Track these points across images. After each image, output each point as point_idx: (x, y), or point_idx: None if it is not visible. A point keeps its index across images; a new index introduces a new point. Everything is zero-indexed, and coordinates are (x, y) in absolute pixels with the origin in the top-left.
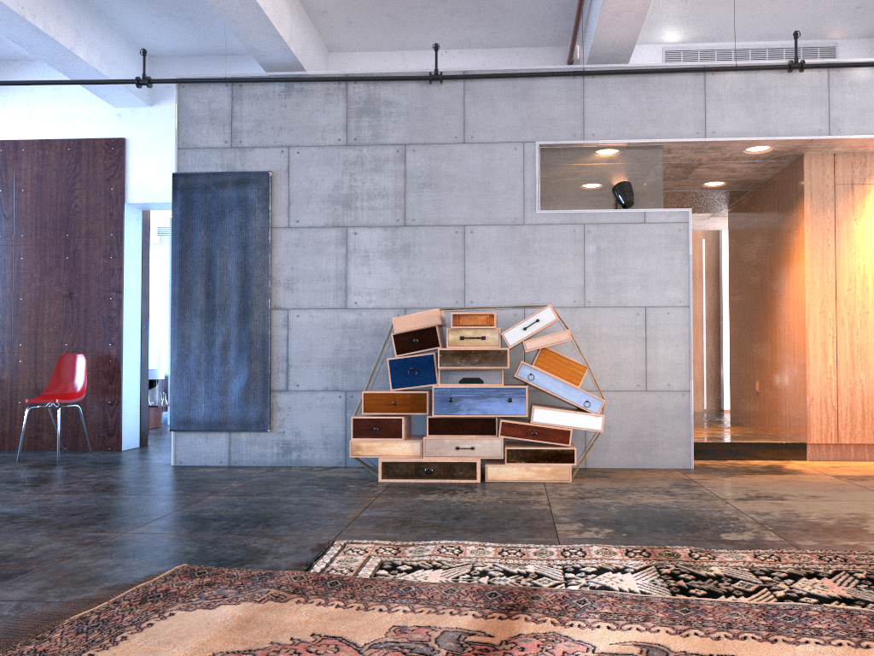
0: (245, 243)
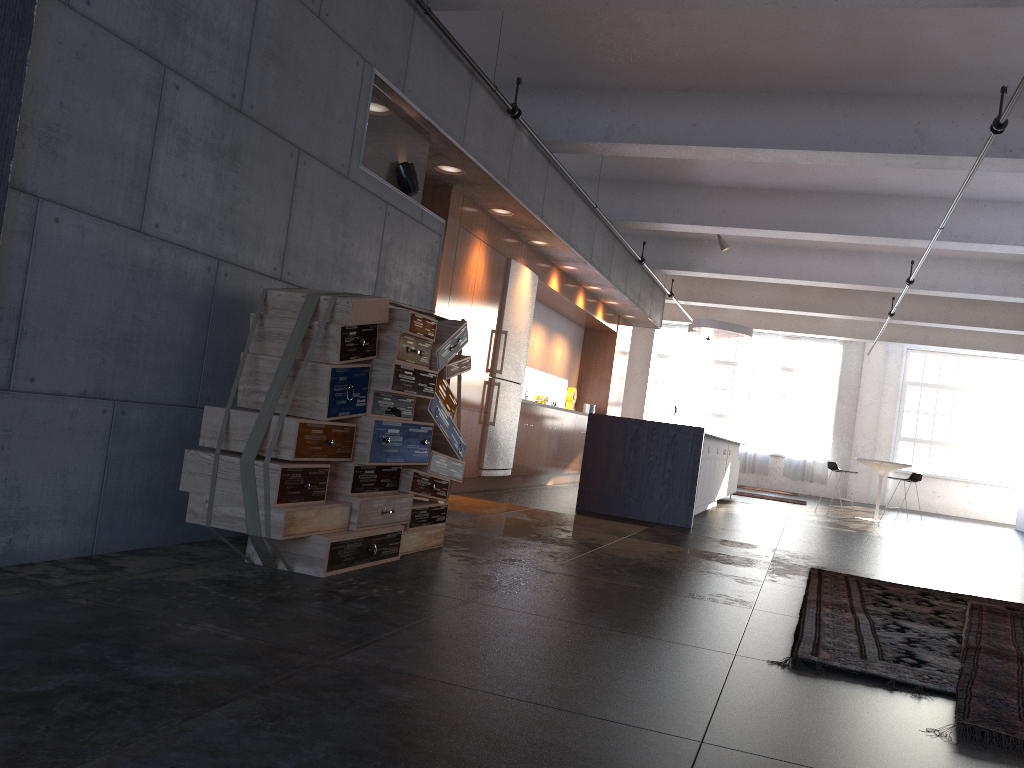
0: None
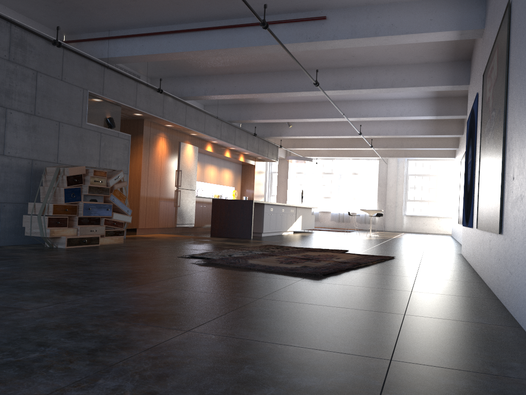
0: None
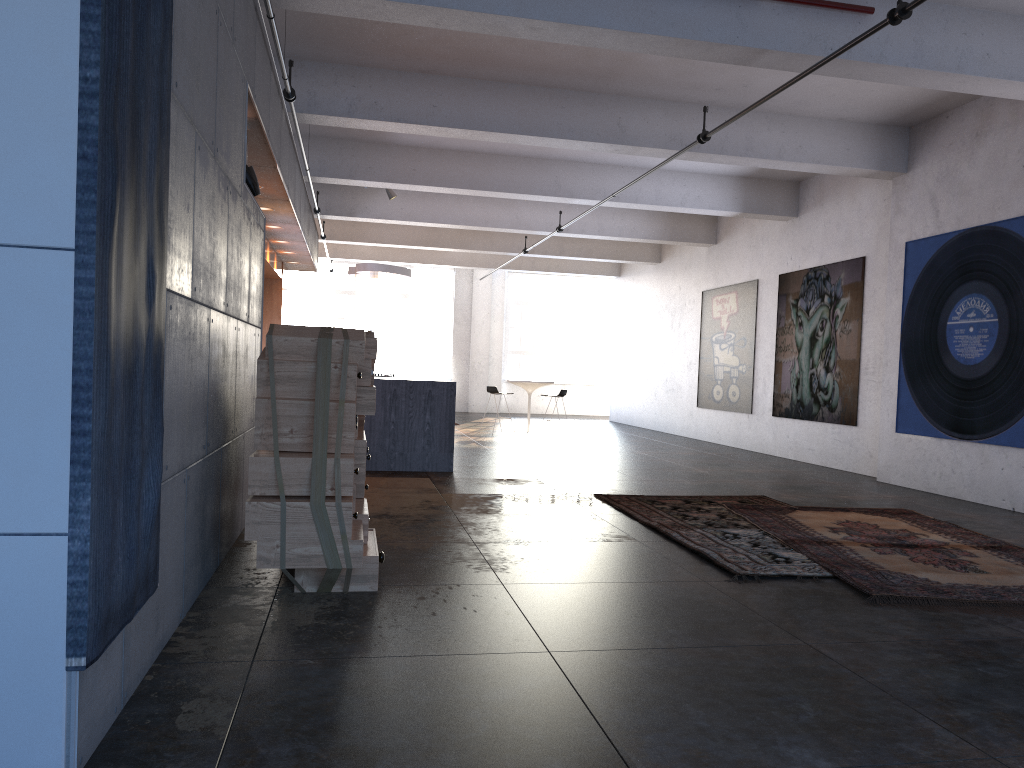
0: (161, 101)
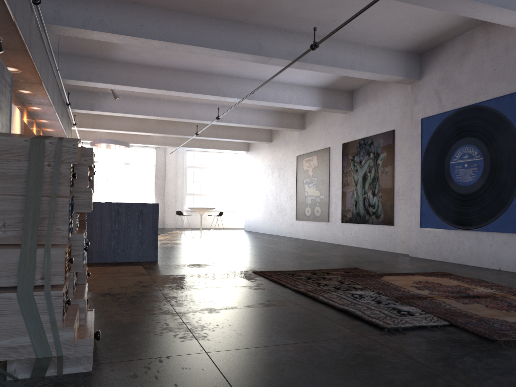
0: None
